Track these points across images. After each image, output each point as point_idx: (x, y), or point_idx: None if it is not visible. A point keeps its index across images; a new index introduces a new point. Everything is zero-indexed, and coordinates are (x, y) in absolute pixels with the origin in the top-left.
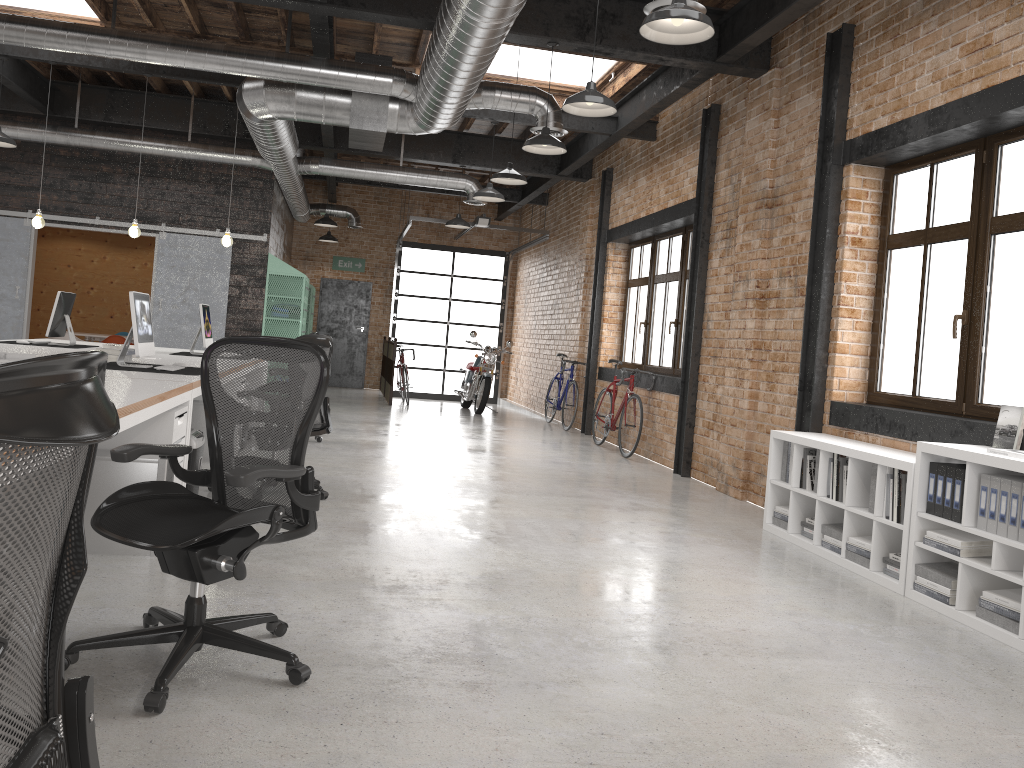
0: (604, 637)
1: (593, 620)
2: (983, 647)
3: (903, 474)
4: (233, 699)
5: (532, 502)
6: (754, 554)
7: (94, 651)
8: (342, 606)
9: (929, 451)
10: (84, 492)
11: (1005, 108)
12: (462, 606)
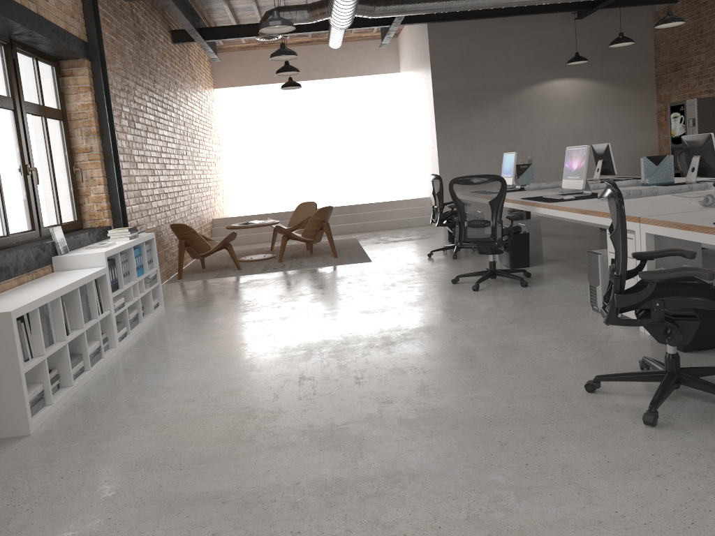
0: (343, 307)
1: (343, 312)
2: (160, 326)
3: (97, 279)
4: (469, 279)
5: (305, 449)
6: (148, 379)
7: (528, 281)
8: (460, 301)
9: (109, 255)
10: (439, 188)
11: (12, 18)
12: (405, 309)
